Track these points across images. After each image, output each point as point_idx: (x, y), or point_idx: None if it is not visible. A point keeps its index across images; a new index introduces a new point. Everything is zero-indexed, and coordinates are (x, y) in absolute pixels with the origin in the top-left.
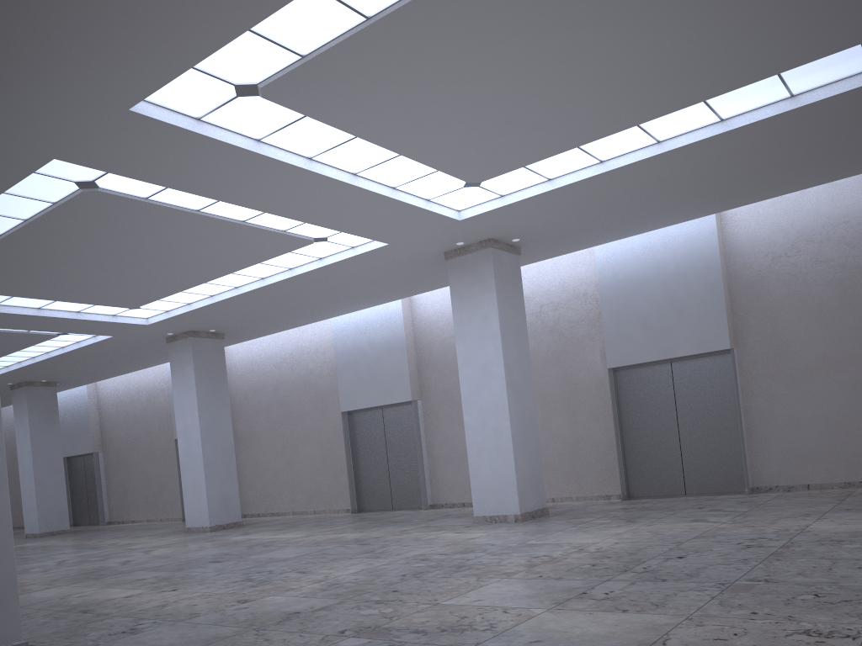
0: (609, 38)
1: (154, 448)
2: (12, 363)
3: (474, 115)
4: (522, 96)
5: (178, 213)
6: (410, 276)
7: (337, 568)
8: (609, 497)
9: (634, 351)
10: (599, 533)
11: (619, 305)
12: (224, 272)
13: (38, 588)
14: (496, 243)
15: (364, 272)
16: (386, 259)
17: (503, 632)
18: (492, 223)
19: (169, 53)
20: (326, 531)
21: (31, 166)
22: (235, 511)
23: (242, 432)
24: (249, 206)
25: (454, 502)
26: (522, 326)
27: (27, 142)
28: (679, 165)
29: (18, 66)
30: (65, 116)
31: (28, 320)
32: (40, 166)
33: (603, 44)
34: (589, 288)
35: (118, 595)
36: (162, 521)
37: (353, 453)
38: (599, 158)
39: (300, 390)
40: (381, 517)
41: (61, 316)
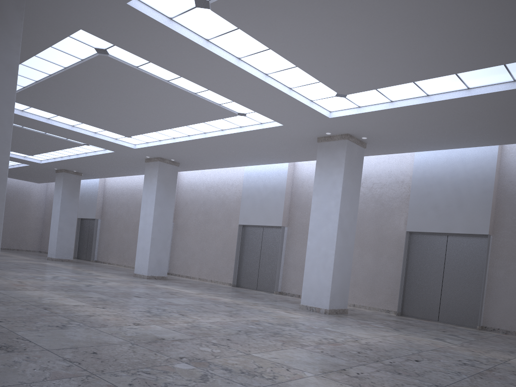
0: (445, 6)
1: (129, 223)
2: (57, 157)
3: (347, 47)
4: (380, 39)
5: (156, 80)
6: (295, 149)
7: (204, 317)
8: (389, 311)
9: (425, 223)
10: (372, 333)
11: (422, 193)
12: (181, 124)
13: (31, 289)
14: (351, 137)
15: (266, 141)
16: (281, 135)
17: (279, 383)
18: (350, 123)
19: None
20: (211, 293)
21: (67, 31)
22: (164, 270)
23: (180, 225)
24: (198, 83)
25: (294, 293)
26: (356, 193)
27: (64, 15)
28: (479, 107)
29: None
30: (87, 1)
31: (65, 132)
32: (72, 33)
33: (440, 10)
34: (406, 178)
35: (70, 303)
36: (125, 266)
37: (240, 251)
38: (427, 92)
39: (218, 206)
40: (247, 293)
41: (85, 133)
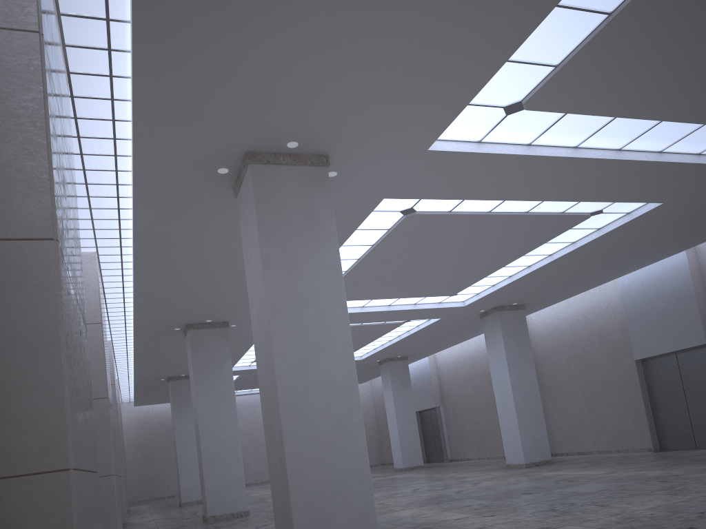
0: None
1: (479, 401)
2: (377, 346)
3: None
4: None
5: (475, 217)
6: (690, 227)
7: (634, 503)
8: None
9: None
10: None
11: None
12: (517, 256)
13: (397, 509)
14: None
15: (642, 233)
16: (663, 217)
17: None
18: None
19: (449, 99)
20: (627, 468)
21: (370, 207)
22: (545, 451)
23: (547, 384)
24: (529, 199)
25: None
26: None
27: (365, 191)
28: None
29: (353, 142)
30: (386, 167)
31: (383, 315)
32: (376, 206)
33: None
34: None
35: (450, 518)
36: (489, 459)
37: (650, 397)
38: None
39: (595, 344)
40: (683, 456)
41: (404, 309)
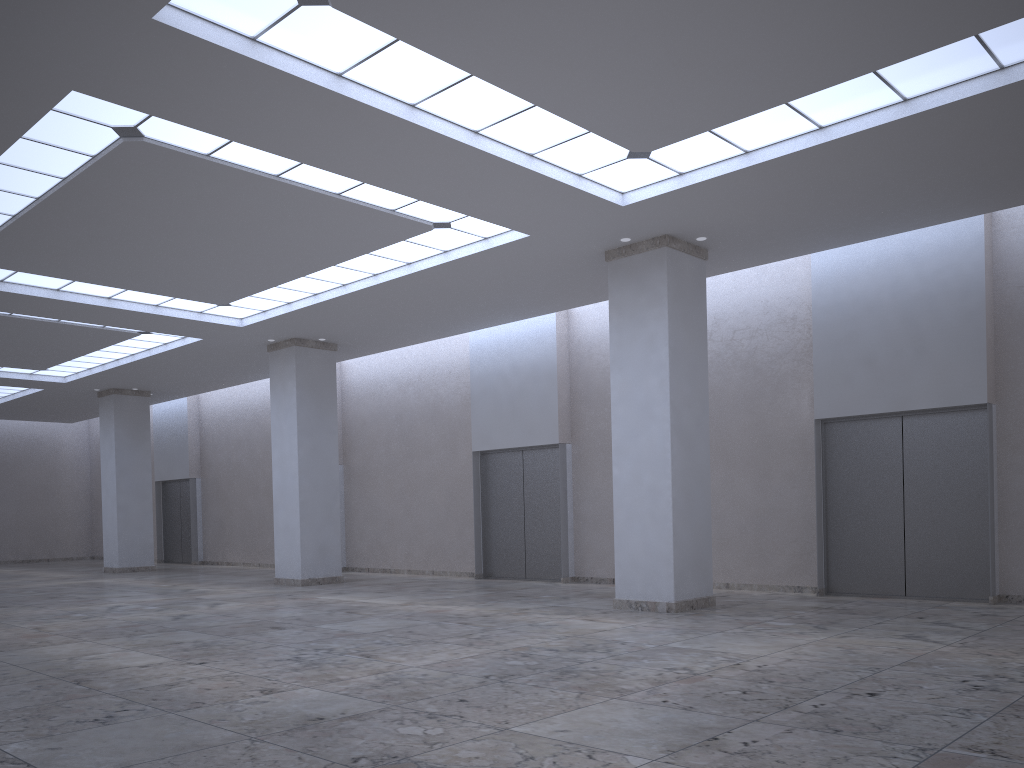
0: None
1: (257, 479)
2: (95, 365)
3: (634, 46)
4: (702, 17)
5: (252, 178)
6: (563, 282)
7: (413, 655)
8: (802, 589)
9: (852, 398)
10: (771, 642)
11: (837, 336)
12: (325, 264)
13: (58, 641)
14: (673, 241)
15: (502, 274)
16: (529, 257)
17: None
18: (668, 212)
19: None
20: (431, 599)
21: (46, 99)
22: (334, 564)
23: (357, 468)
24: (339, 172)
25: (602, 577)
26: (700, 355)
27: (31, 64)
28: (934, 136)
29: None
30: (70, 26)
31: (97, 312)
32: (58, 101)
33: None
34: (800, 311)
35: (134, 663)
36: (259, 566)
37: (483, 504)
38: (818, 122)
39: (427, 421)
40: (507, 588)
41: (136, 310)
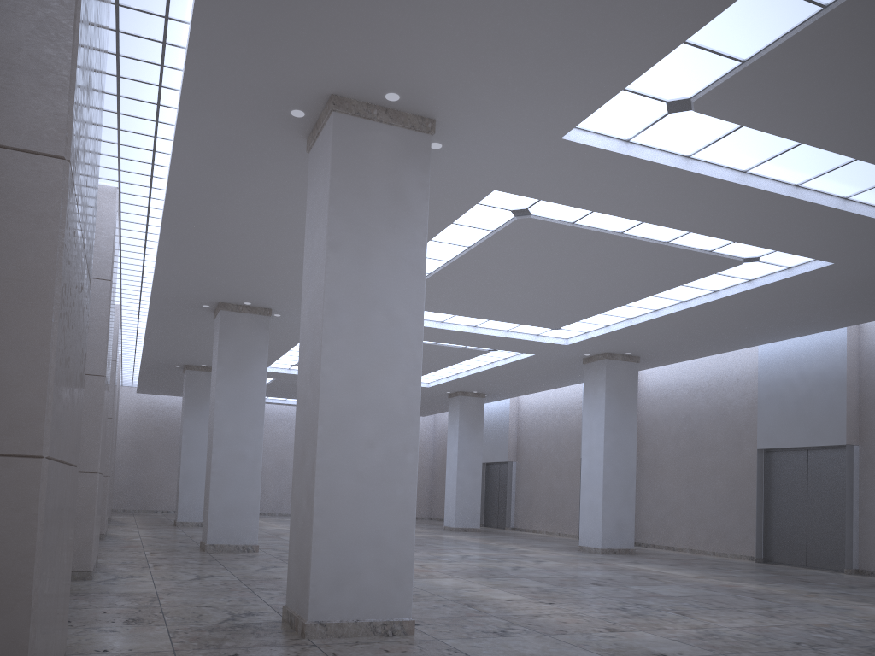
0: None
1: (561, 464)
2: (451, 374)
3: None
4: None
5: (602, 236)
6: (860, 300)
7: (721, 618)
8: None
9: None
10: None
11: None
12: (643, 295)
13: (439, 575)
14: None
15: (800, 296)
16: (830, 281)
17: None
18: None
19: (601, 78)
20: (720, 575)
21: (475, 198)
22: (628, 538)
23: (647, 459)
24: (673, 226)
25: None
26: None
27: (473, 177)
28: None
29: (469, 109)
30: (505, 150)
31: (465, 337)
32: (482, 198)
33: None
34: None
35: (500, 597)
36: (559, 535)
37: (765, 496)
38: None
39: (714, 421)
40: (790, 573)
41: (492, 334)
